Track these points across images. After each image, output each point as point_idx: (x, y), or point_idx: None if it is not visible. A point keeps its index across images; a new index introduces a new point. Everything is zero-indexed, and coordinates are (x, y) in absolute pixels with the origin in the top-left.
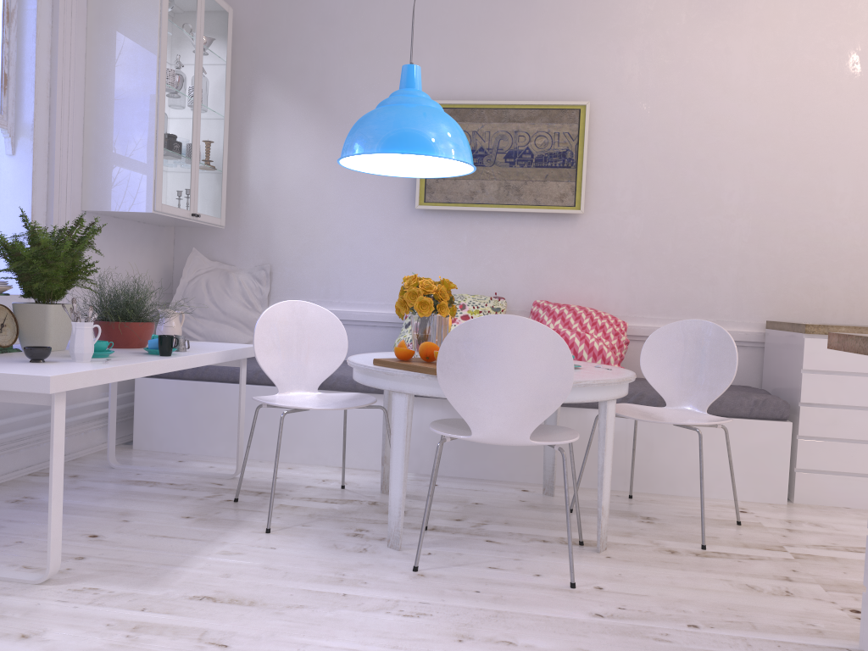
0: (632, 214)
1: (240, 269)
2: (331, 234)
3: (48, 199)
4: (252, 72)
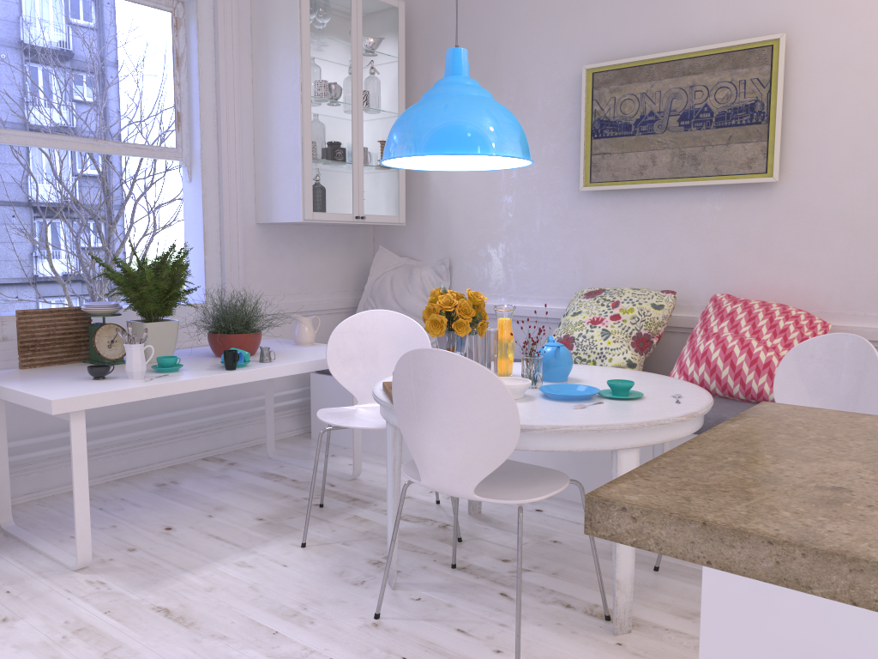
0: (850, 175)
1: (425, 264)
2: (503, 224)
3: (220, 217)
4: (429, 63)
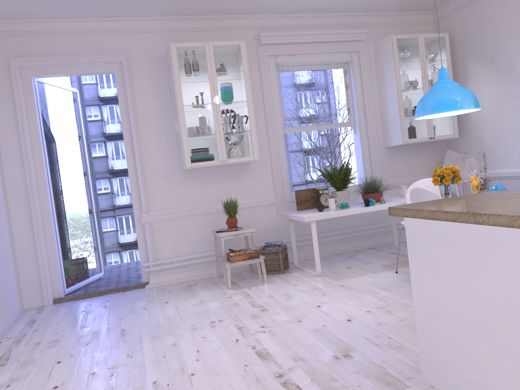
0: None
1: (472, 155)
2: (507, 130)
3: (368, 147)
4: (464, 57)
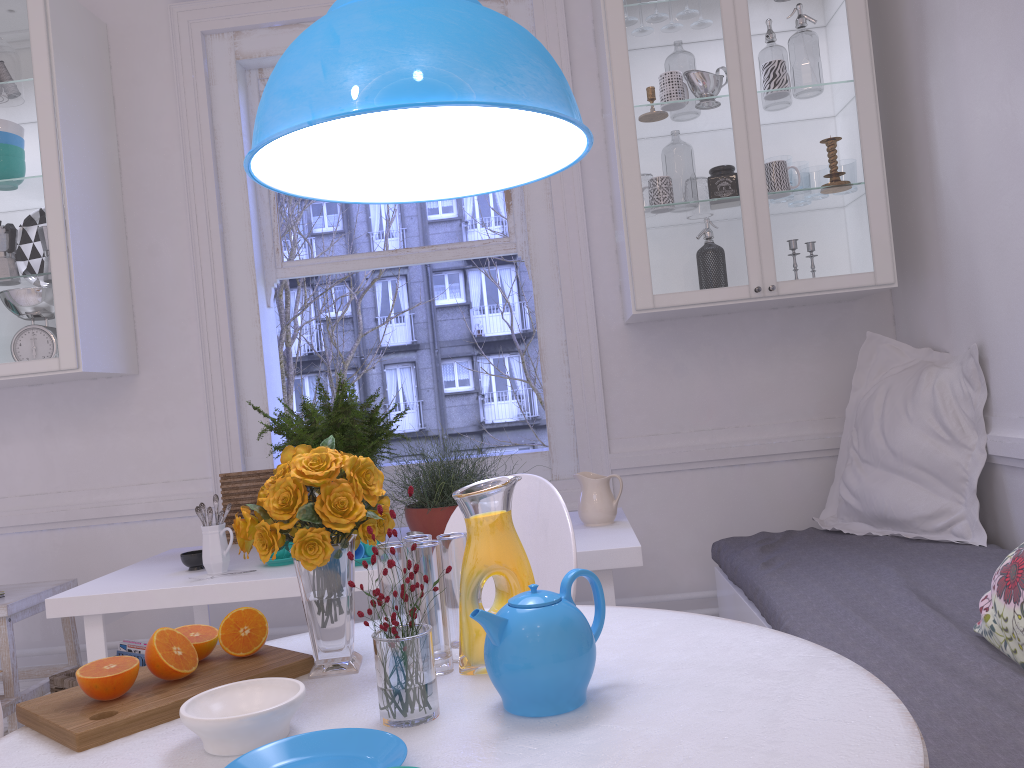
0: None
1: (953, 357)
2: None
3: (564, 323)
4: None
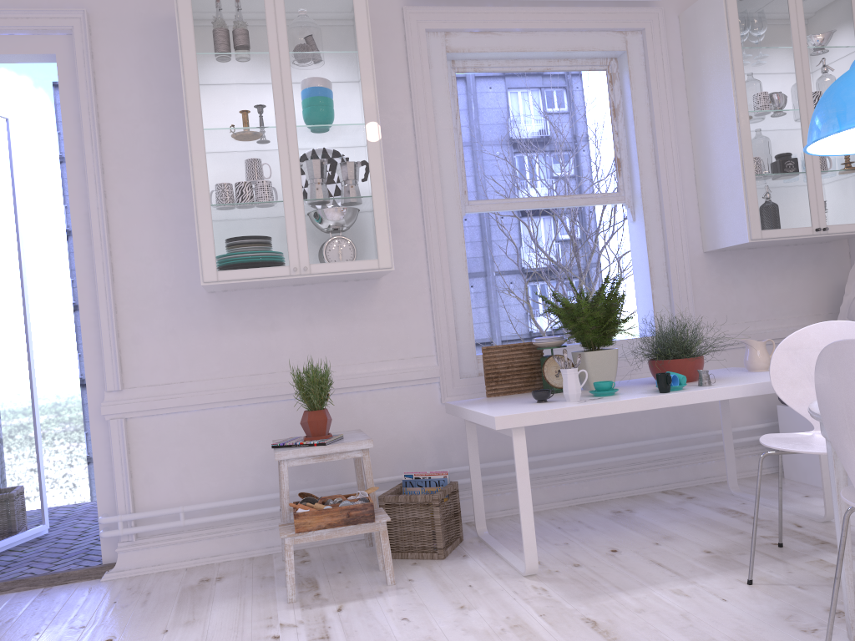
0: None
1: None
2: None
3: (665, 251)
4: None
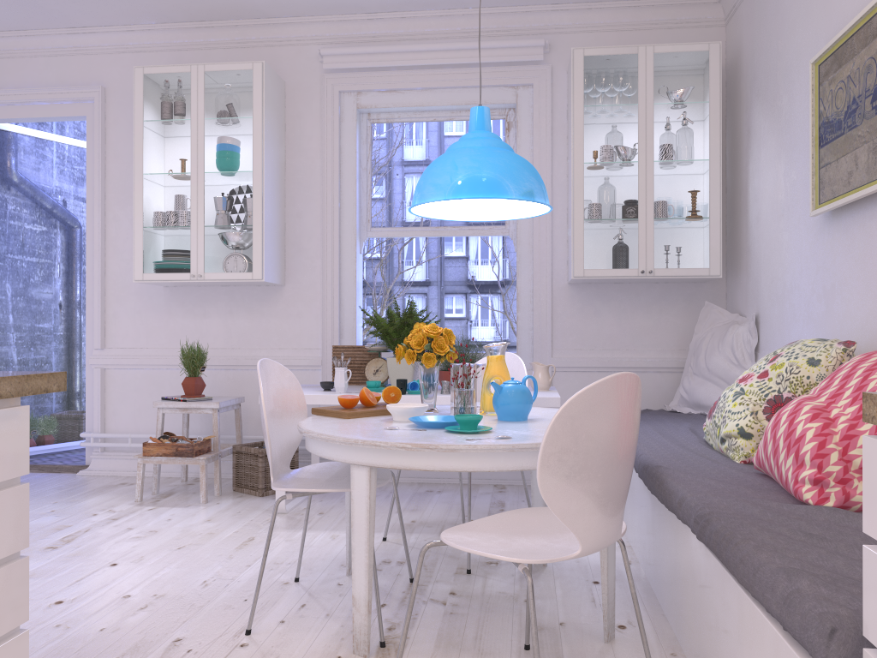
0: None
1: (747, 320)
2: (783, 268)
3: (533, 279)
4: (748, 97)
